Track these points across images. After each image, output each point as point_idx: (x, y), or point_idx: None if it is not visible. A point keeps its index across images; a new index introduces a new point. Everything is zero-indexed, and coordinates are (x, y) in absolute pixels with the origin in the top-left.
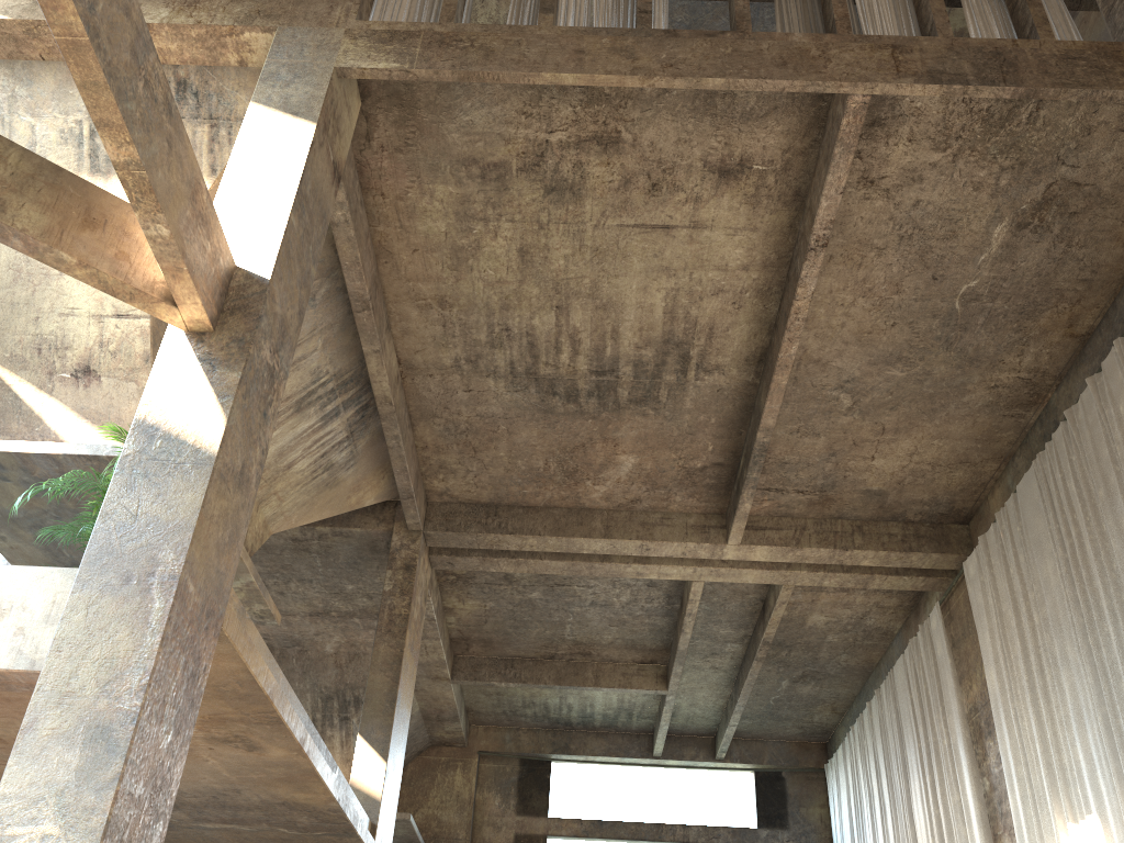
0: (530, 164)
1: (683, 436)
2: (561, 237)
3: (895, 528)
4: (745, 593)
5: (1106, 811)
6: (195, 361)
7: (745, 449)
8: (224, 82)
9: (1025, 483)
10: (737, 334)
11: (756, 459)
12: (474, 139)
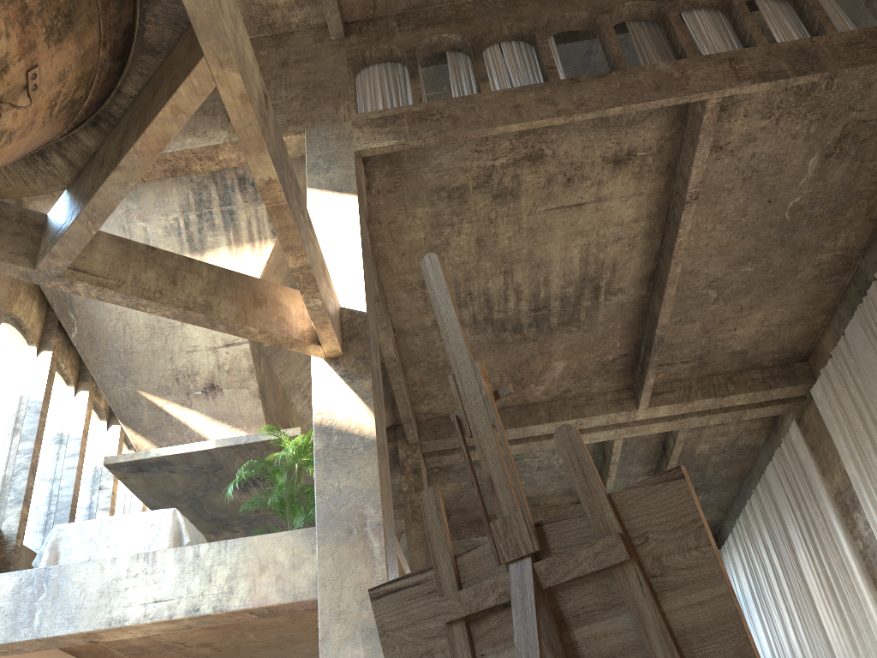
0: (482, 182)
1: (598, 340)
2: (505, 225)
3: (755, 374)
4: (649, 439)
5: None
6: (339, 378)
7: (645, 341)
8: None
9: (851, 327)
10: (632, 265)
11: (656, 347)
12: (442, 174)
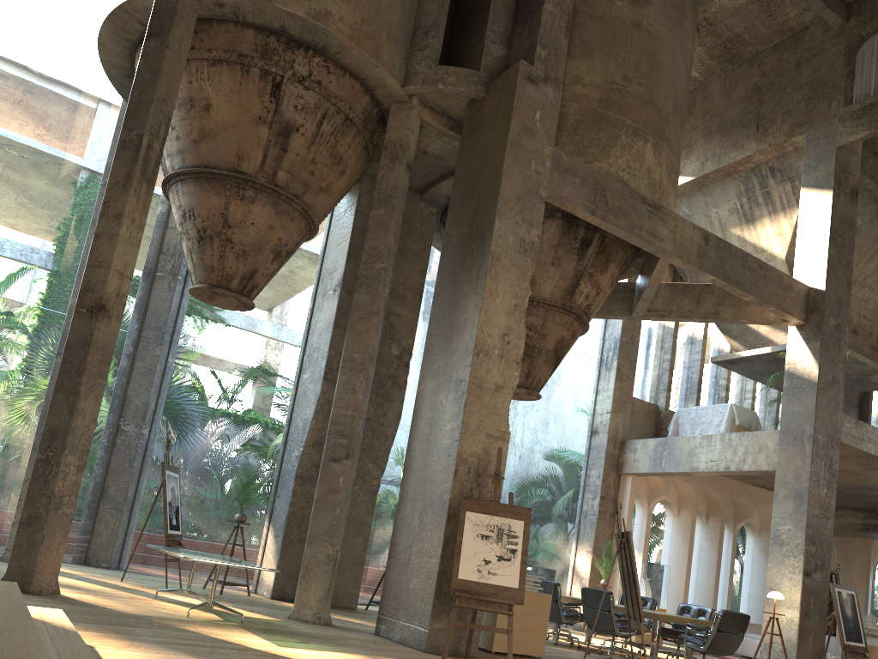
0: None
1: None
2: None
3: None
4: None
5: None
6: (801, 340)
7: None
8: (790, 160)
9: None
10: None
11: None
12: None
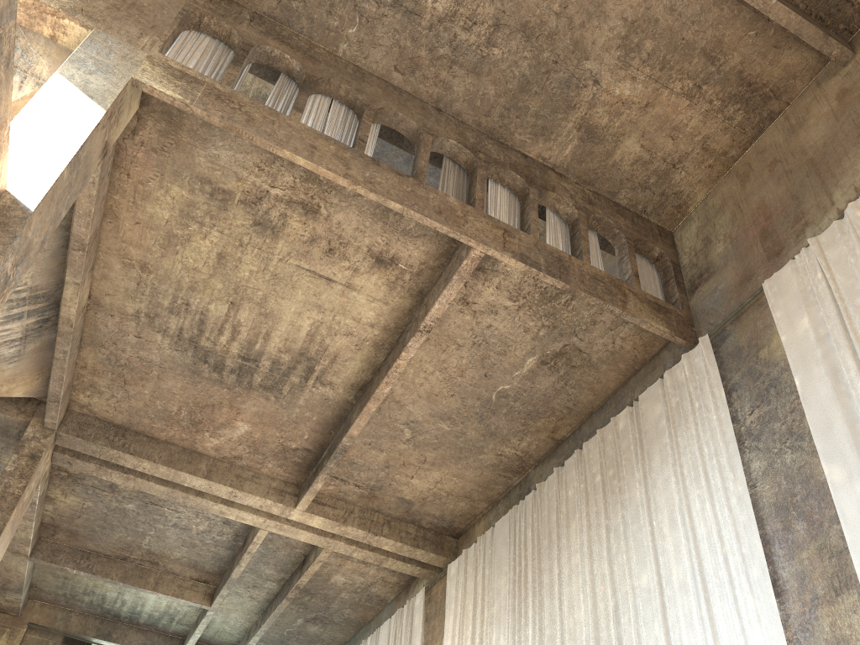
0: (250, 201)
1: (289, 422)
2: (253, 257)
3: (411, 529)
4: (294, 547)
5: None
6: None
7: (331, 445)
8: (32, 44)
9: (501, 522)
10: (351, 366)
11: (337, 455)
12: (215, 168)
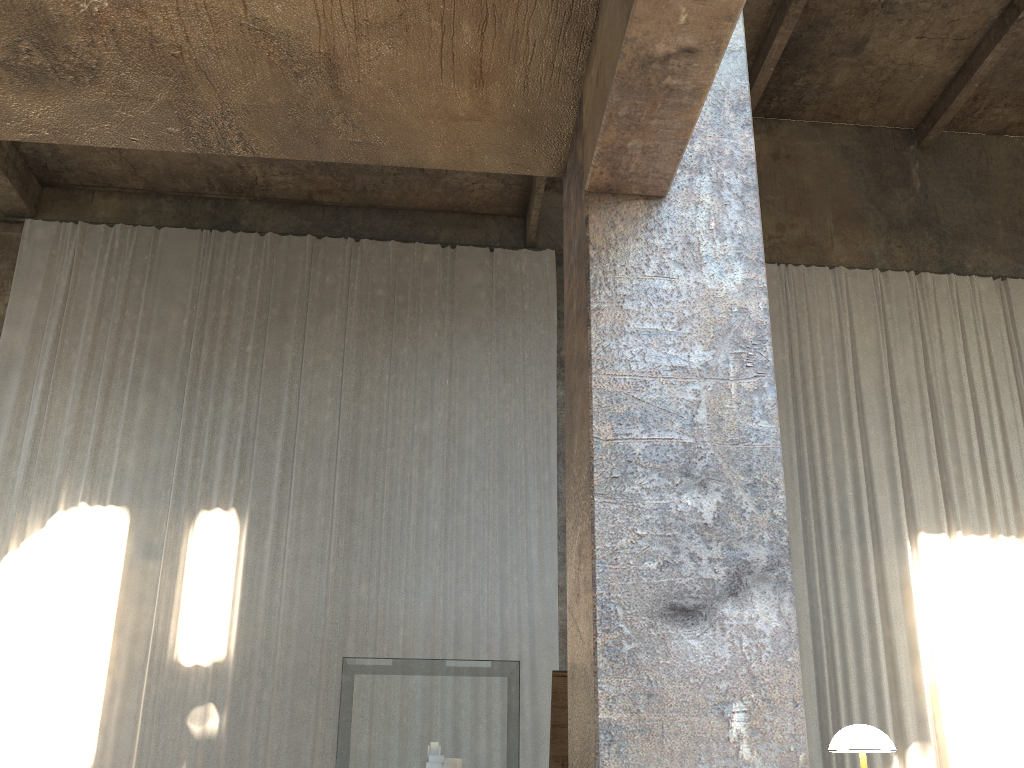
0: None
1: None
2: None
3: (6, 142)
4: None
5: (141, 511)
6: None
7: None
8: None
9: (181, 235)
10: None
11: None
12: None
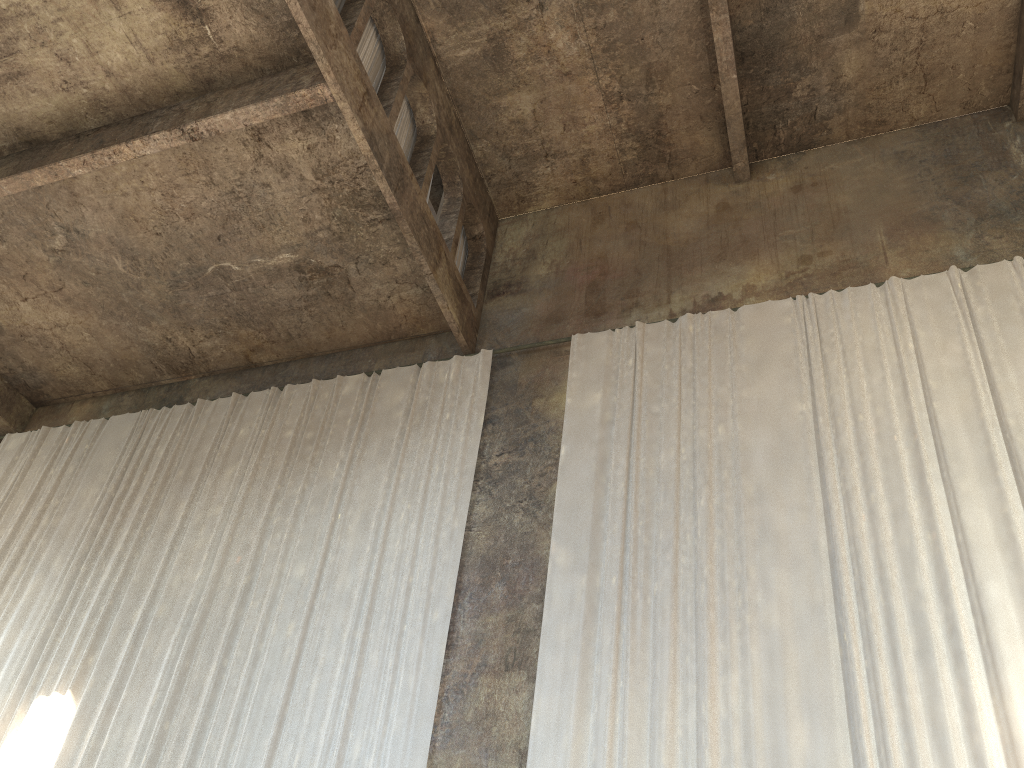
0: None
1: None
2: None
3: None
4: None
5: None
6: None
7: None
8: None
9: (123, 420)
10: (37, 104)
11: None
12: None
